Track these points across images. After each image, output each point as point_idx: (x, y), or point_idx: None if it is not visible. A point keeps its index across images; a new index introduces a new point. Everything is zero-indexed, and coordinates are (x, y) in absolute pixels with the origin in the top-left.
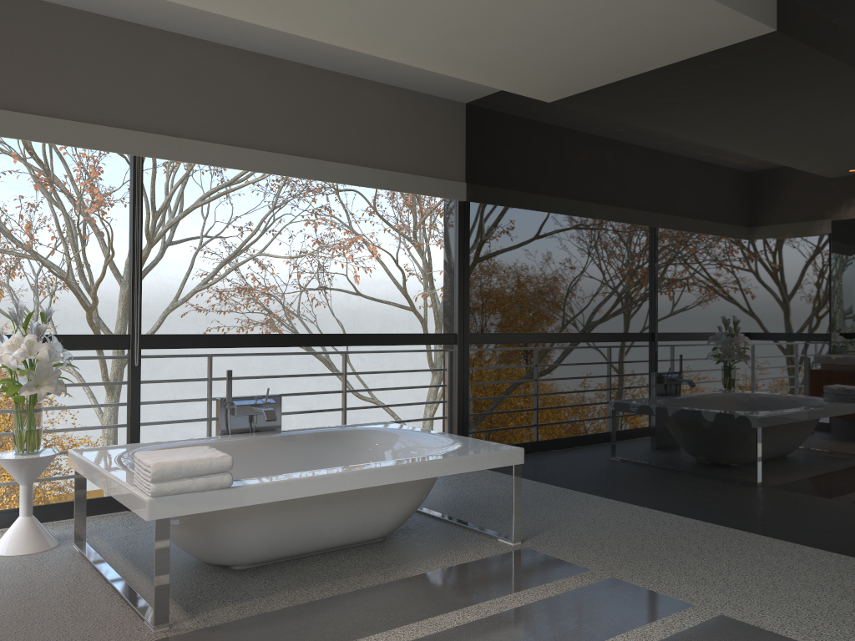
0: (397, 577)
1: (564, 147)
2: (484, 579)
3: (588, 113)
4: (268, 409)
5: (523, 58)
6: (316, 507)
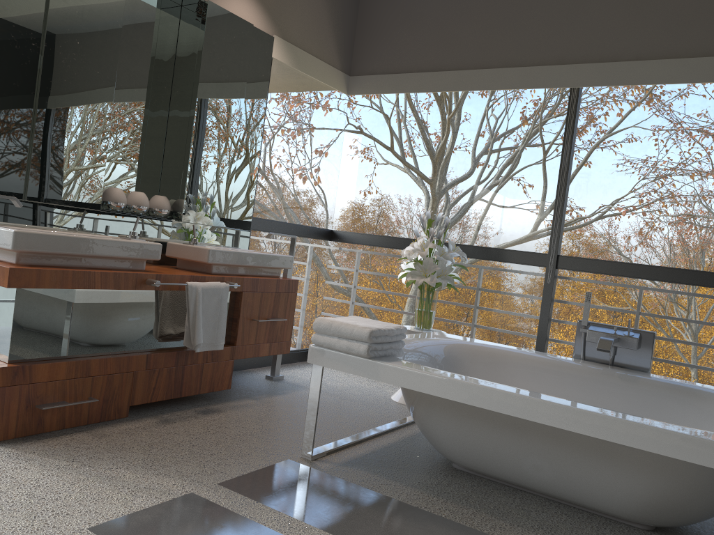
0: None
1: None
2: None
3: None
4: (606, 338)
5: None
6: (501, 429)
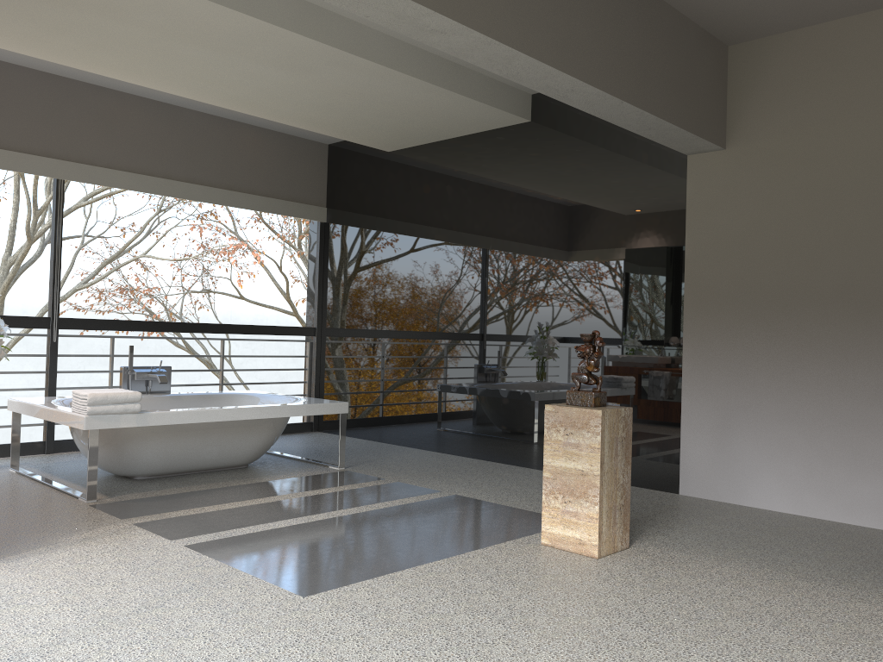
0: (252, 482)
1: (398, 187)
2: (312, 483)
3: (415, 163)
4: (161, 375)
5: (362, 124)
6: (197, 436)
